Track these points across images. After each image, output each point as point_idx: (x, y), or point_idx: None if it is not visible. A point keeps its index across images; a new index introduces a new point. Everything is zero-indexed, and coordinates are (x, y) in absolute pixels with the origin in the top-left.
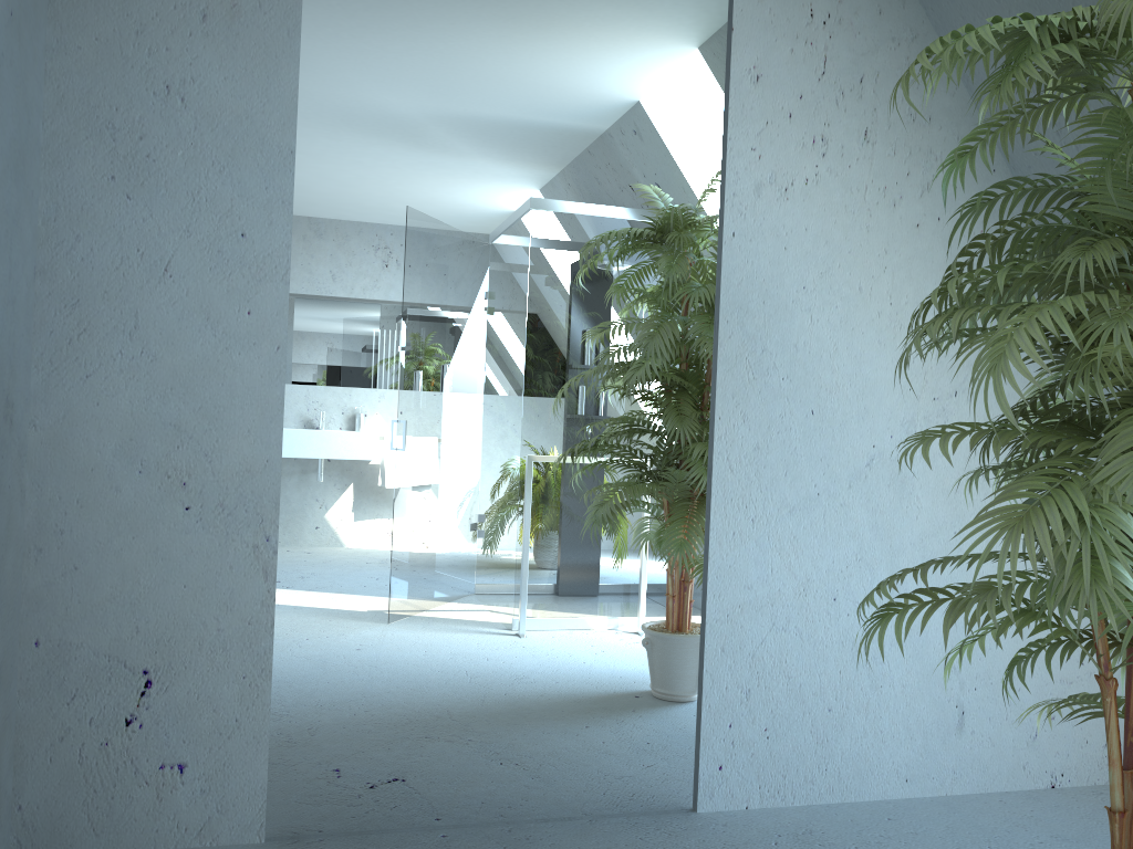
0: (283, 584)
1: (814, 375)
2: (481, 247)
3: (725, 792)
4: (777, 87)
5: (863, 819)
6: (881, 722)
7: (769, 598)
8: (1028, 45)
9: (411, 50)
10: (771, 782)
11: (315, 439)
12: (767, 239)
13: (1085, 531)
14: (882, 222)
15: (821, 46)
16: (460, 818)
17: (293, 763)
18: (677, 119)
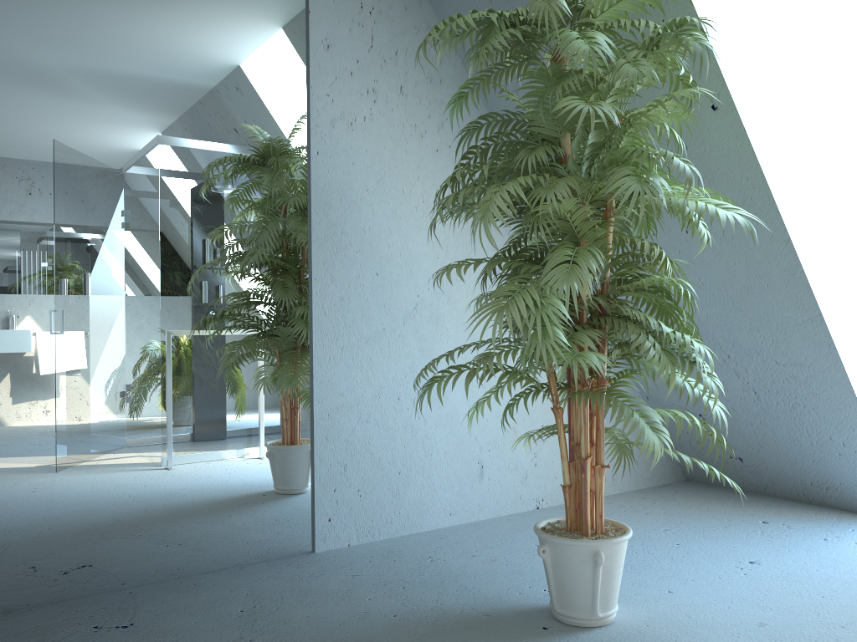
0: None
1: (377, 249)
2: (134, 157)
3: (333, 536)
4: (341, 54)
5: (425, 540)
6: (432, 478)
7: (356, 401)
8: (493, 28)
9: (69, 8)
10: (364, 525)
11: (7, 302)
12: (341, 157)
13: (538, 310)
14: (415, 148)
15: (369, 28)
16: (142, 579)
17: (2, 554)
18: (274, 72)
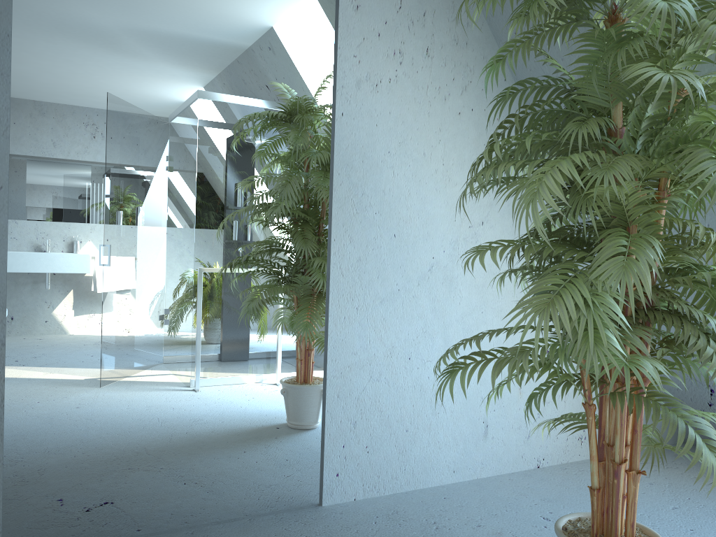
0: (11, 368)
1: (396, 211)
2: (163, 115)
3: (340, 490)
4: (370, 15)
5: (429, 500)
6: (438, 436)
7: (368, 360)
8: None
9: None
10: (370, 481)
11: (35, 257)
12: (364, 118)
13: (589, 311)
14: (437, 110)
15: None
16: (156, 528)
17: (23, 501)
18: (303, 32)
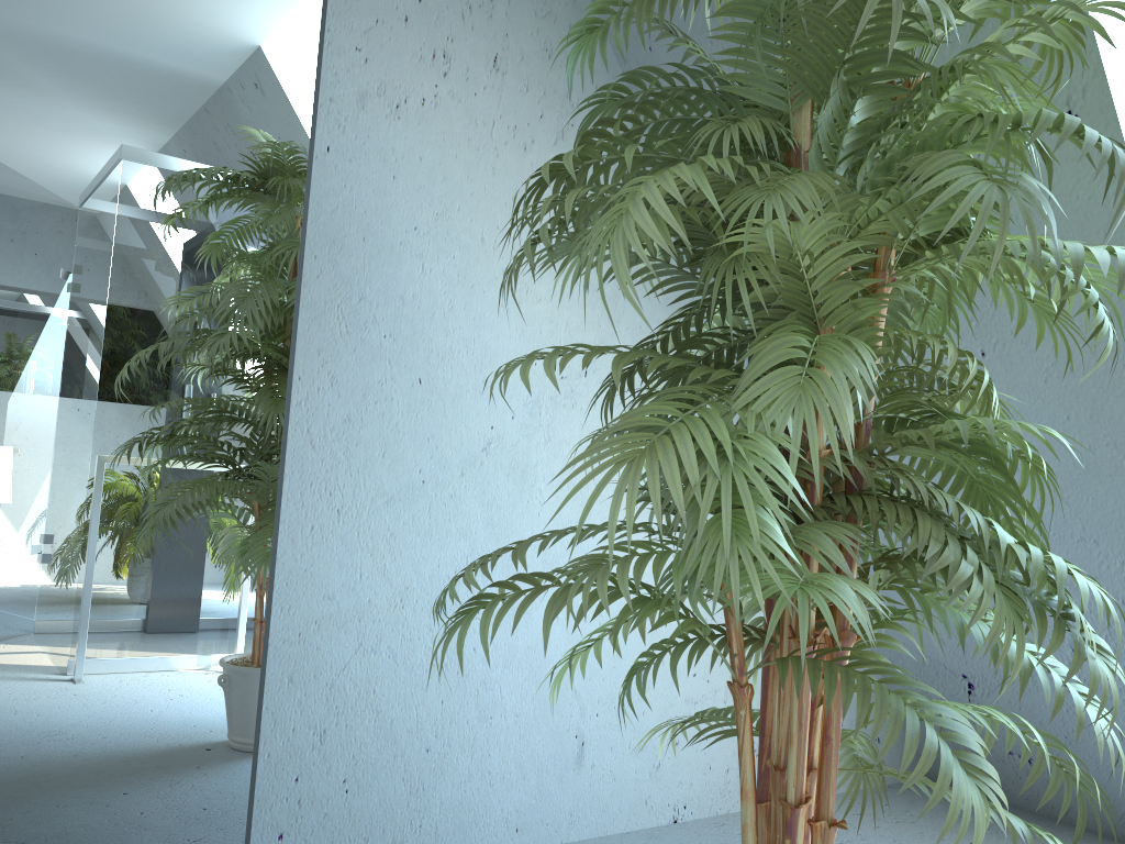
0: None
1: (425, 336)
2: None
3: None
4: None
5: None
6: (490, 761)
7: (356, 611)
8: None
9: None
10: None
11: None
12: (372, 162)
13: (726, 467)
14: (511, 166)
15: None
16: None
17: None
18: None
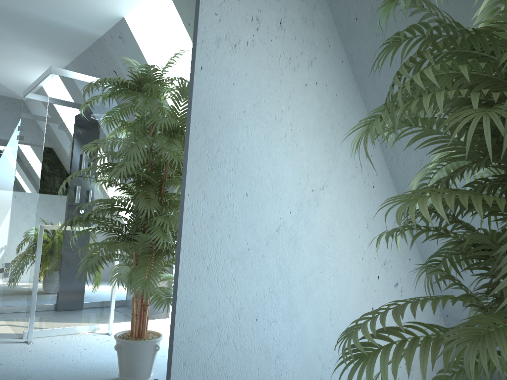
0: None
1: (249, 170)
2: None
3: None
4: None
5: None
6: None
7: (217, 322)
8: None
9: None
10: None
11: None
12: (223, 75)
13: None
14: (288, 79)
15: None
16: None
17: None
18: None
